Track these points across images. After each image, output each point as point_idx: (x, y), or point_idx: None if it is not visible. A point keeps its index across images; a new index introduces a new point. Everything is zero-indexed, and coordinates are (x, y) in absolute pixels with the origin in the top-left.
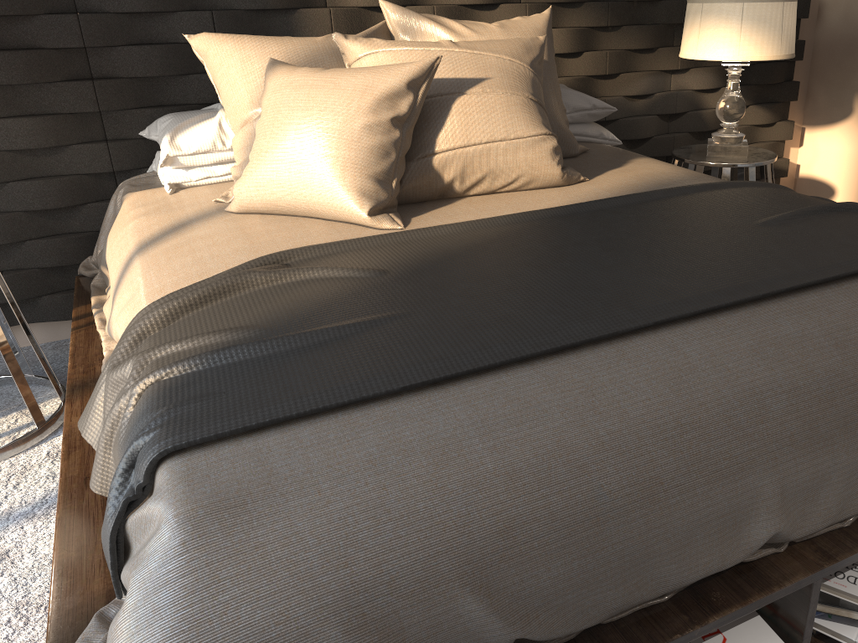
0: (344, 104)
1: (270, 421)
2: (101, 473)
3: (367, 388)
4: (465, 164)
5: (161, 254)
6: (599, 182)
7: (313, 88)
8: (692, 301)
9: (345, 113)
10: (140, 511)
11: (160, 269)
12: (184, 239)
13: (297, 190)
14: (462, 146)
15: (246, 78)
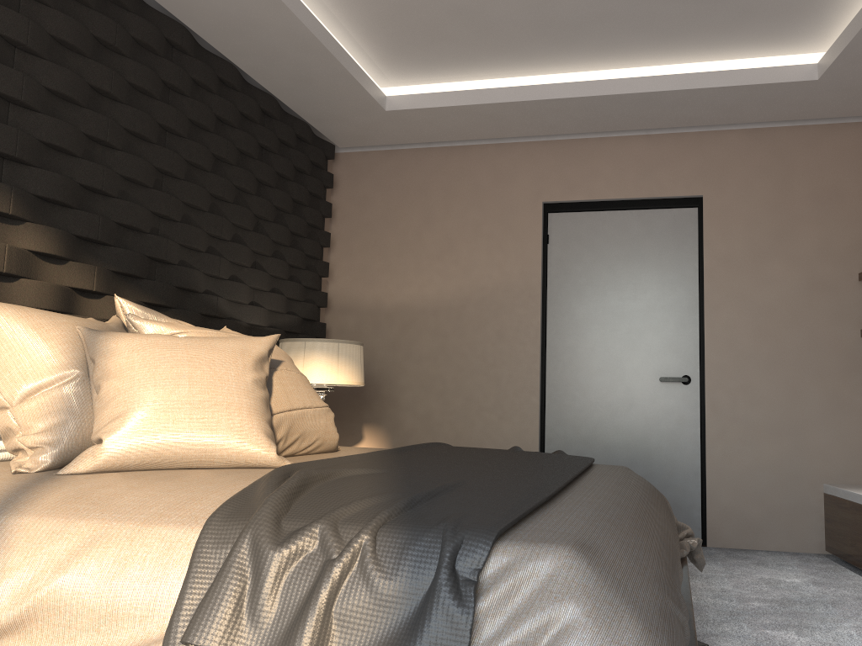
0: (231, 361)
1: (523, 514)
2: (316, 643)
3: (534, 499)
4: (290, 425)
5: (66, 504)
6: (351, 450)
7: (190, 348)
8: (571, 468)
9: (235, 368)
10: (510, 578)
11: (105, 509)
12: (69, 492)
13: (198, 435)
14: (289, 409)
15: (43, 343)
